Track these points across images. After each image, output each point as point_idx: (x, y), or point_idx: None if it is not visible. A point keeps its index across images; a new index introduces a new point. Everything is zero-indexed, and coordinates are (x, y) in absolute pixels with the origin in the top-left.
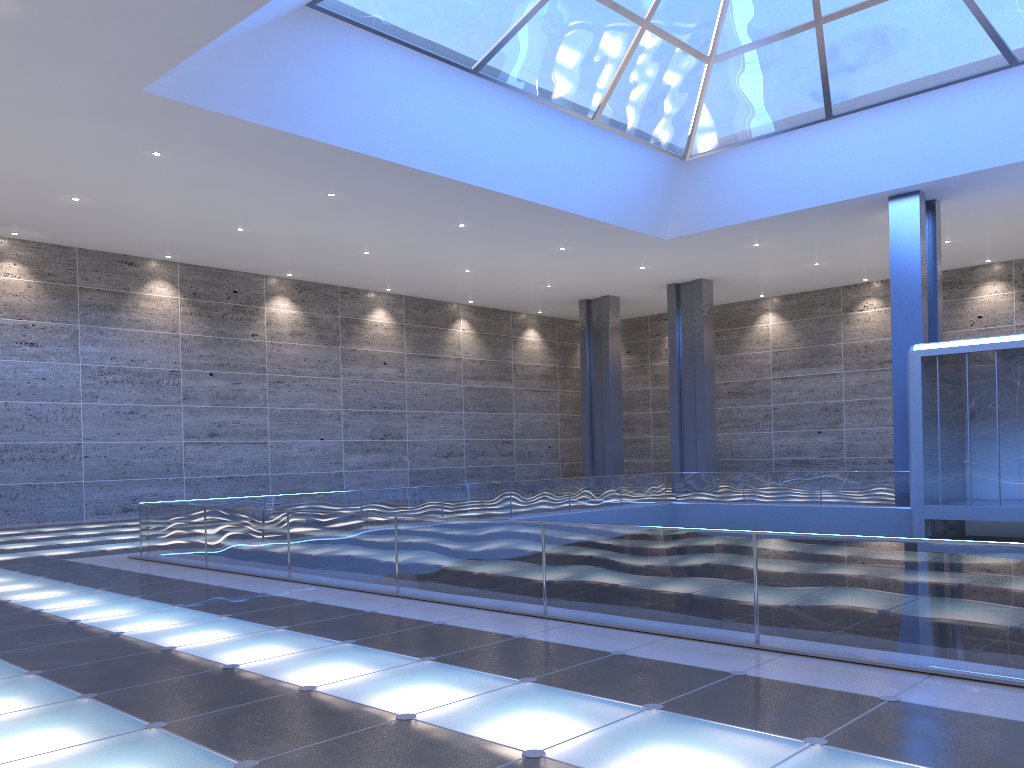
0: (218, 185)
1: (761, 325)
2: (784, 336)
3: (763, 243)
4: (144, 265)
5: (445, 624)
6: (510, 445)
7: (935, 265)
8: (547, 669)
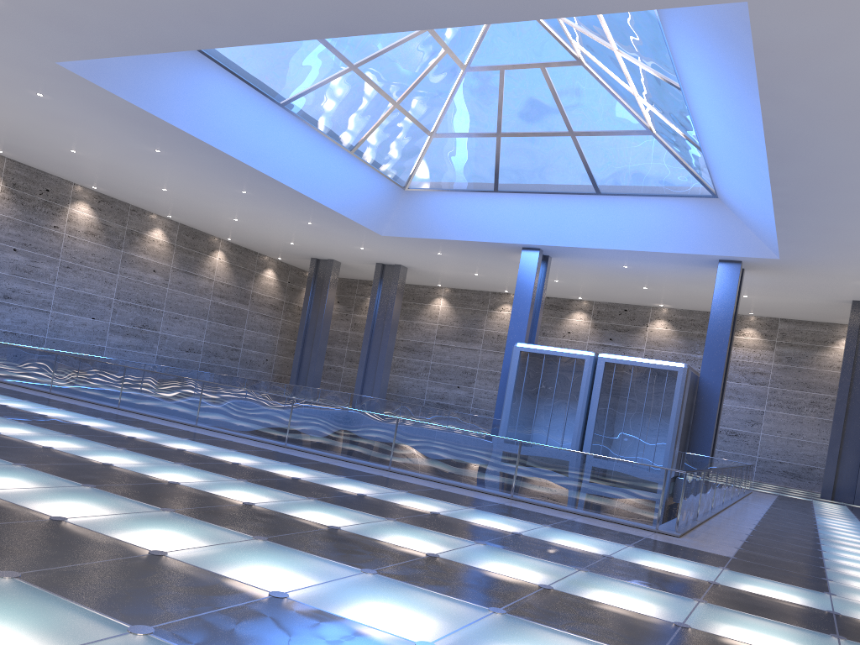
0: (74, 123)
1: (434, 305)
2: (448, 316)
3: (444, 254)
4: None
5: (233, 441)
6: (237, 352)
7: (541, 296)
8: (293, 461)
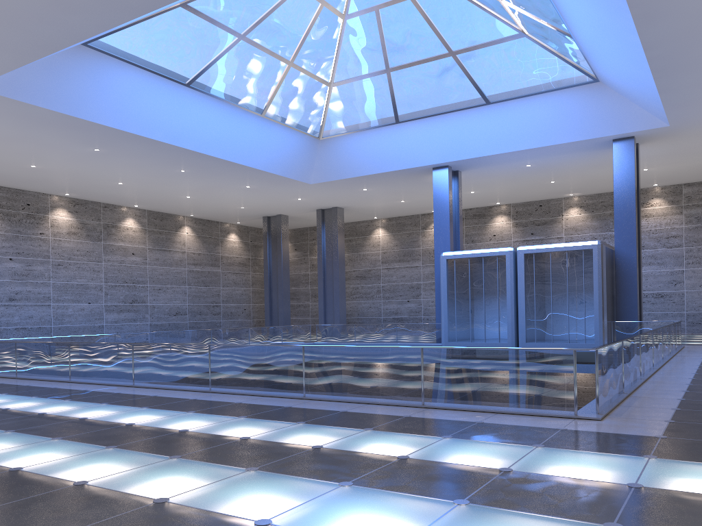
0: (20, 140)
1: (375, 235)
2: (388, 243)
3: (369, 188)
4: None
5: (157, 396)
6: (218, 308)
7: (458, 207)
8: (202, 408)
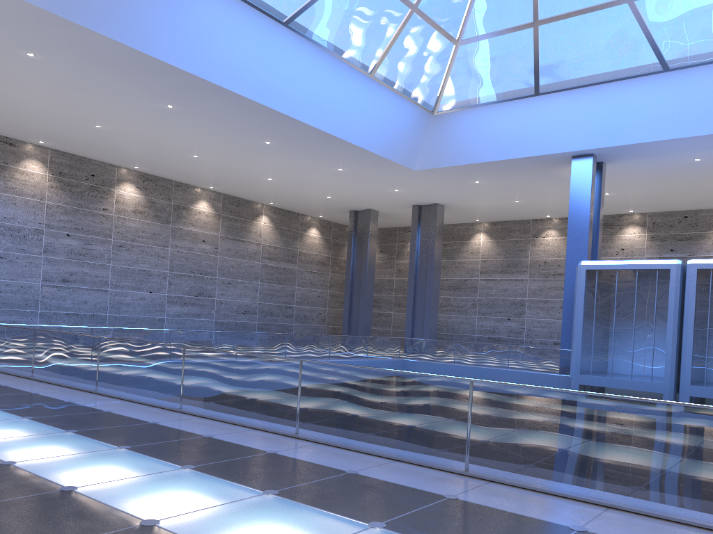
0: (81, 87)
1: (475, 241)
2: (490, 250)
3: (482, 181)
4: (22, 146)
5: (212, 437)
6: (291, 309)
7: (599, 207)
8: (289, 483)
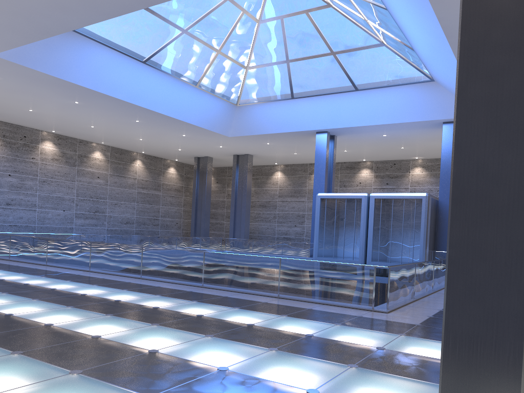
0: (22, 92)
1: (275, 176)
2: (284, 182)
3: (271, 143)
4: None
5: (104, 278)
6: (157, 221)
7: (332, 161)
8: (132, 288)
